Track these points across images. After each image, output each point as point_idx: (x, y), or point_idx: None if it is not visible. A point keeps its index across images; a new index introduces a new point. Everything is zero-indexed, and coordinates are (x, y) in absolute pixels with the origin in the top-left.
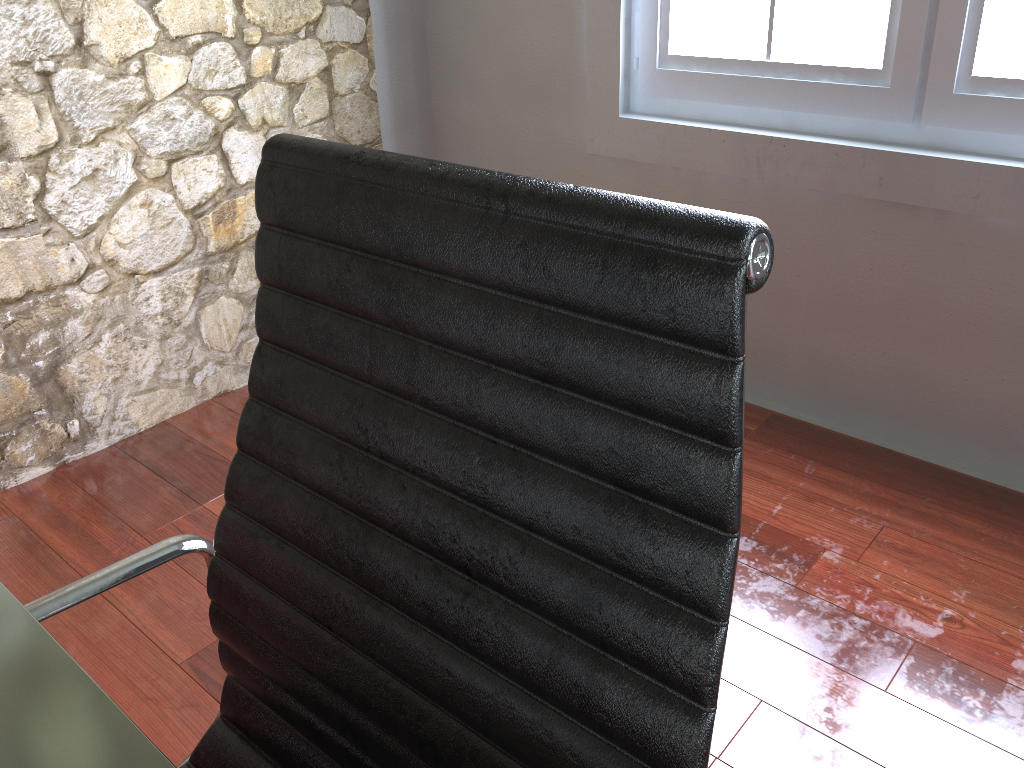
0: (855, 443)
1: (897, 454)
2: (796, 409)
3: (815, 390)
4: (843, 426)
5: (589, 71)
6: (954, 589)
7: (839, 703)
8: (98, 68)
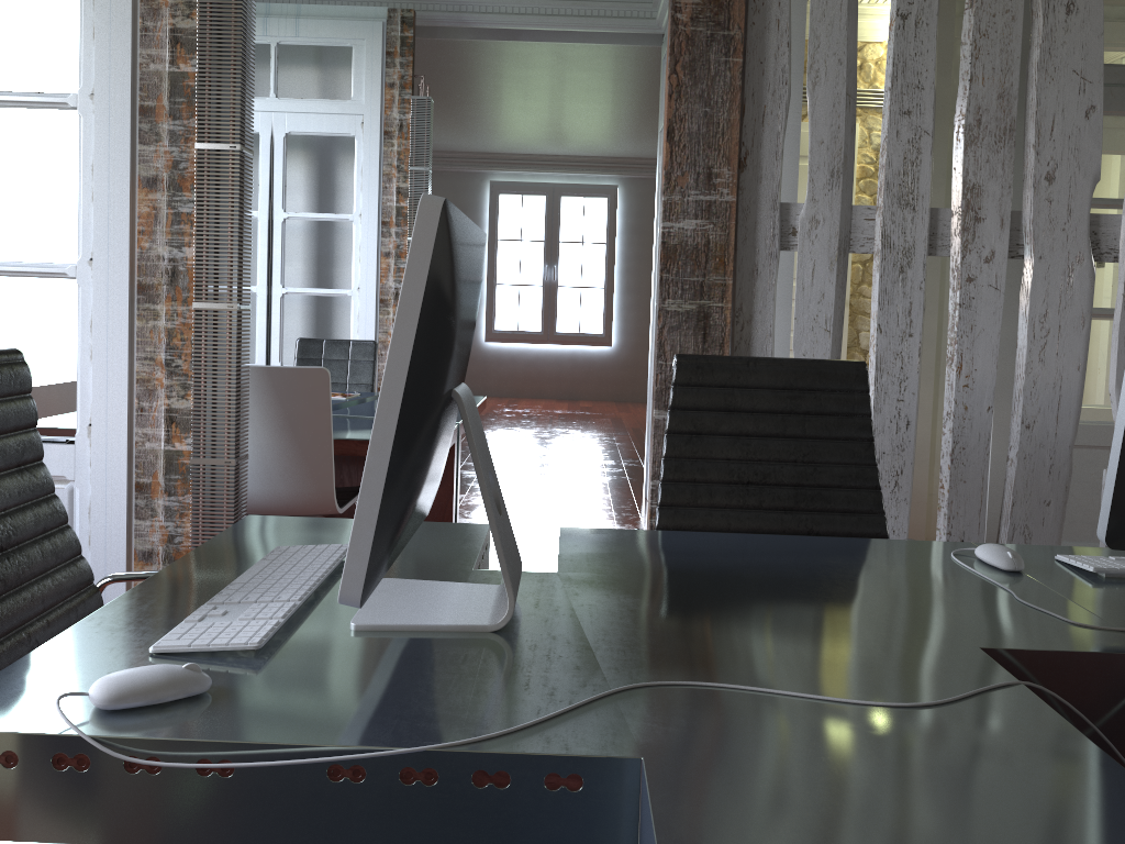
0: None
1: None
2: None
3: None
4: None
5: None
6: None
7: None
8: None
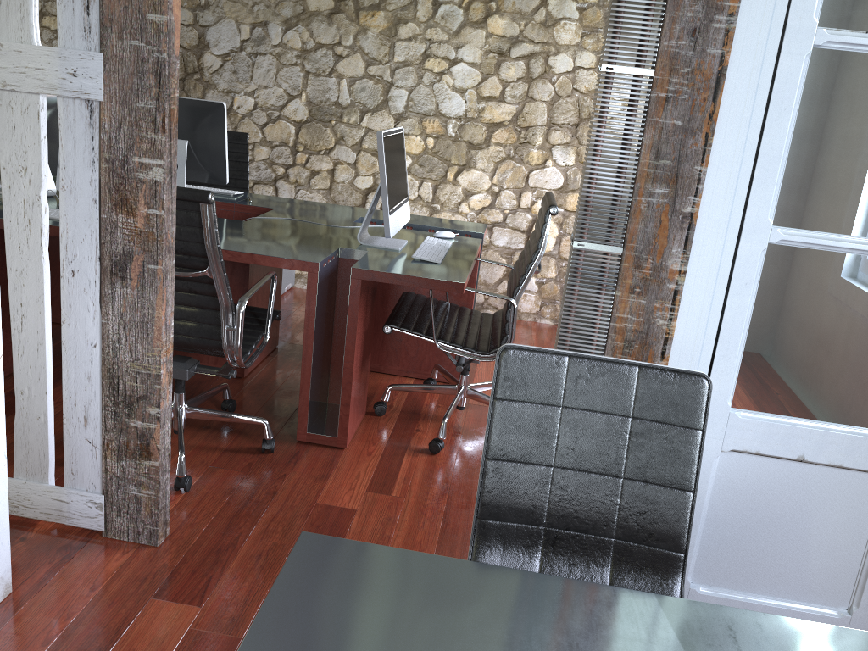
0: None
1: None
2: None
3: None
4: None
5: None
6: None
7: None
8: None
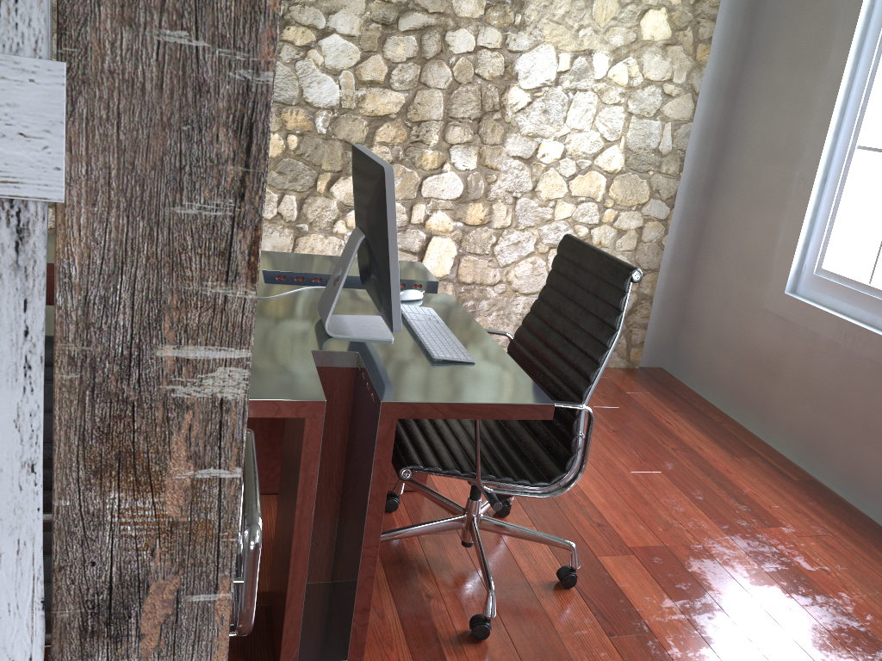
0: (851, 507)
1: (872, 521)
2: (833, 485)
3: (845, 476)
4: (855, 502)
5: (776, 265)
6: (839, 565)
7: (735, 560)
8: (536, 201)
